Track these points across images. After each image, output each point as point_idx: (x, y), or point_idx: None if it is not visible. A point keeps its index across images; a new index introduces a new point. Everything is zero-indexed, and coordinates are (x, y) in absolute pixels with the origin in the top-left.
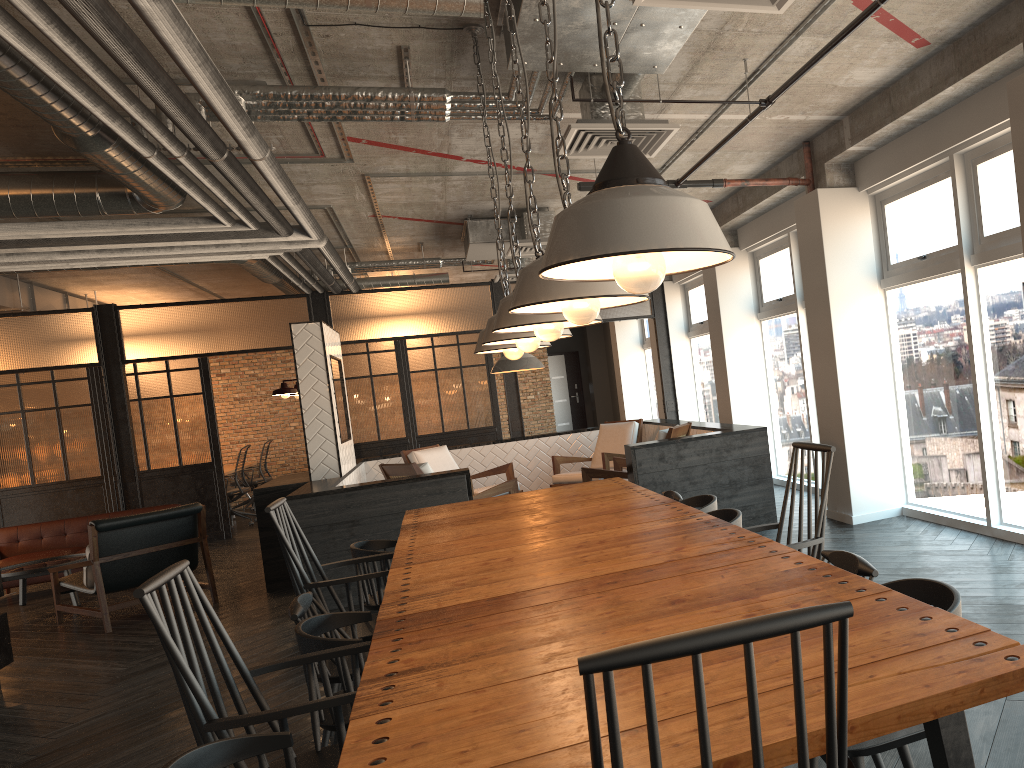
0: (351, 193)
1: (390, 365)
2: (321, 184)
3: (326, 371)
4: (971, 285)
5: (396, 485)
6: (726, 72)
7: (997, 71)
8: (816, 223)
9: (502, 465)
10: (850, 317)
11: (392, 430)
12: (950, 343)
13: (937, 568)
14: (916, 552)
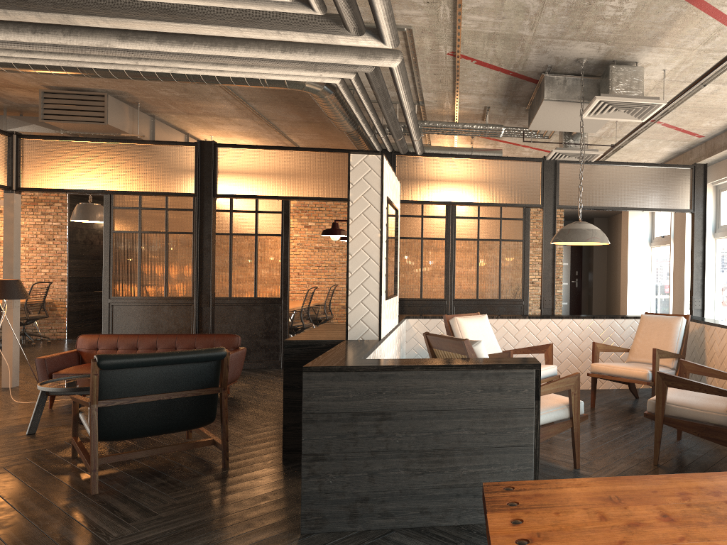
0: (436, 4)
1: (439, 230)
2: None
3: (380, 213)
4: None
5: (444, 371)
6: None
7: None
8: None
9: (541, 345)
10: None
11: (433, 290)
12: None
13: None
14: None
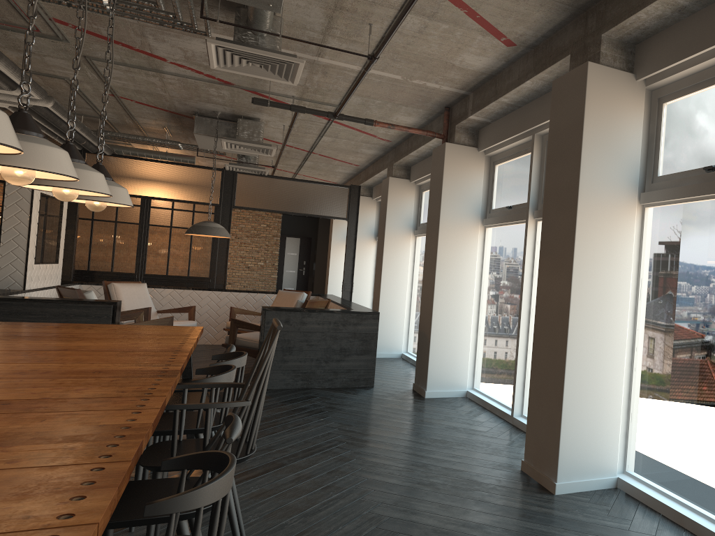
0: (83, 71)
1: (134, 216)
2: (51, 57)
3: (30, 204)
4: (531, 233)
5: (47, 303)
6: (359, 32)
7: (560, 75)
8: (441, 167)
9: (187, 306)
10: (453, 242)
11: (124, 266)
12: (515, 274)
13: (451, 442)
14: (448, 427)
